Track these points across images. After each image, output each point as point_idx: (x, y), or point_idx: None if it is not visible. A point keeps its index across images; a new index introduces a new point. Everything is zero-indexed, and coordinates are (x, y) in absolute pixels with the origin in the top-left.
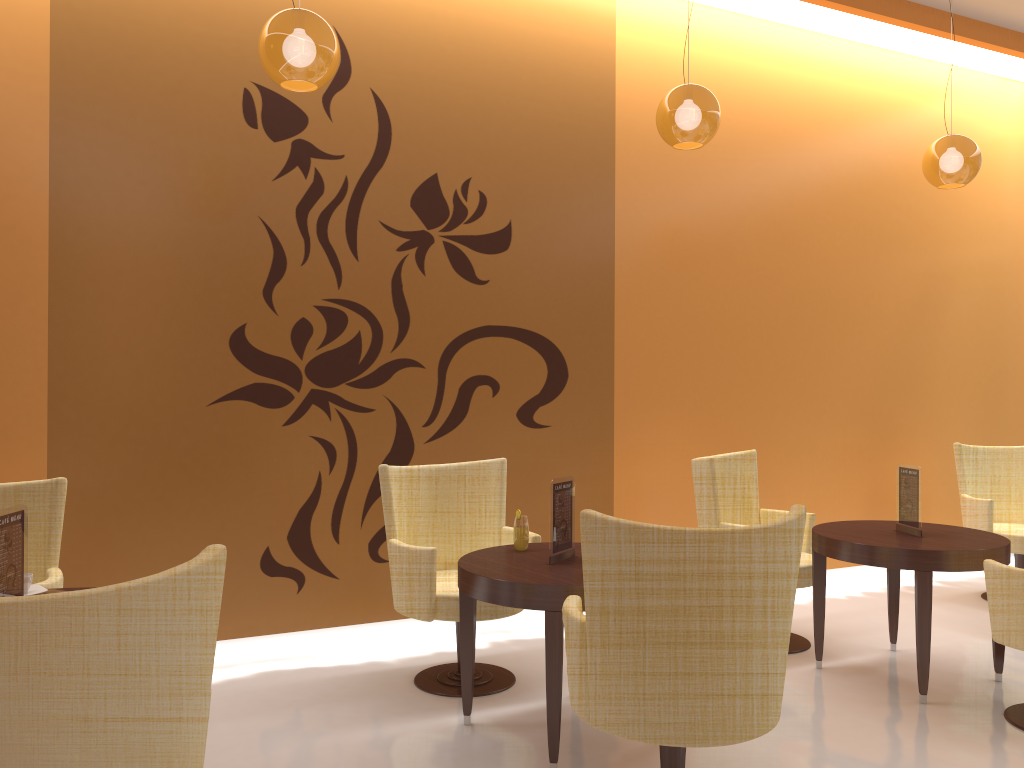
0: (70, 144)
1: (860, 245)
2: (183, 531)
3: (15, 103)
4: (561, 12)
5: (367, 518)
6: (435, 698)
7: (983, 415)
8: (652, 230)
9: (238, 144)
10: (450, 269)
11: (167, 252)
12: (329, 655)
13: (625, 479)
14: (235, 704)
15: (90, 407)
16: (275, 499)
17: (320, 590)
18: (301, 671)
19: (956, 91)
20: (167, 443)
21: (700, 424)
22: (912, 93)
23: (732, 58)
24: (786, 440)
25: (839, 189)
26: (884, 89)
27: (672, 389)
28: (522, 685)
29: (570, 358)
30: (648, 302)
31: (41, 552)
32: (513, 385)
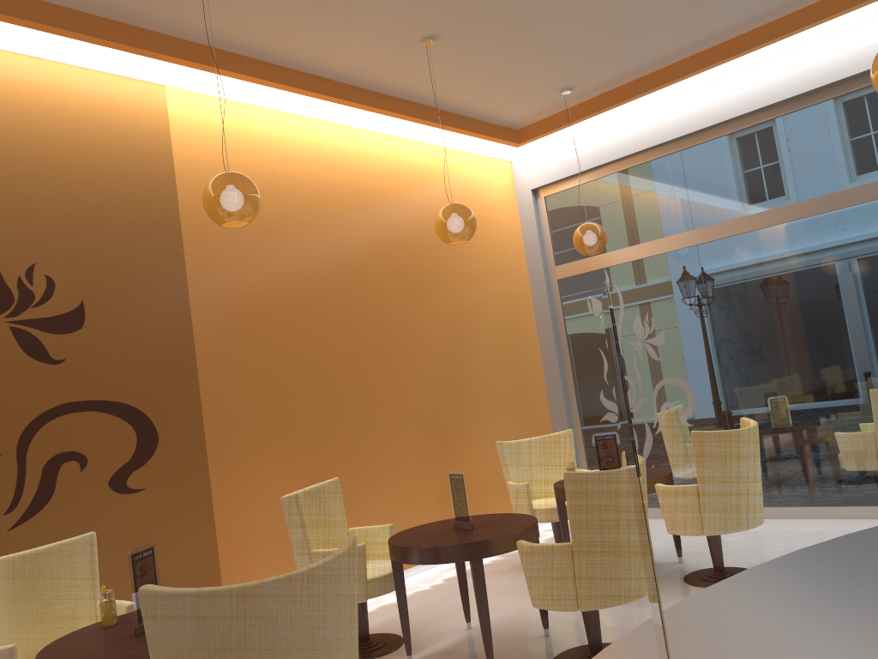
0: None
1: (405, 292)
2: None
3: None
4: (114, 110)
5: None
6: None
7: (516, 414)
8: (225, 296)
9: None
10: (21, 353)
11: None
12: None
13: (227, 524)
14: None
15: None
16: None
17: None
18: None
19: (459, 168)
20: None
21: (291, 461)
22: (427, 171)
23: (279, 147)
24: (367, 462)
25: (382, 249)
26: (406, 168)
27: (261, 434)
28: None
29: (159, 421)
30: (229, 360)
31: None
32: (102, 456)
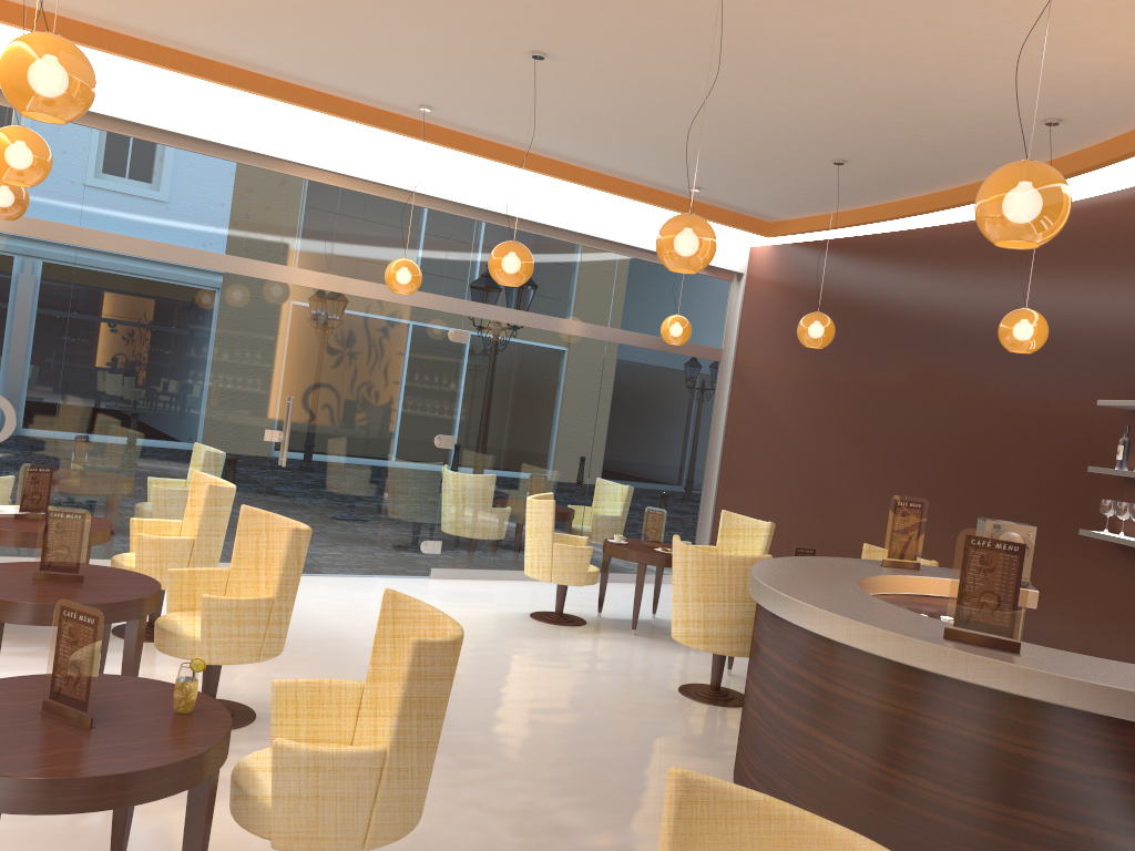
0: None
1: None
2: None
3: None
4: None
5: None
6: None
7: None
8: None
9: None
10: None
11: None
12: None
13: None
14: None
15: None
16: None
17: None
18: None
19: None
20: None
21: None
22: None
23: None
24: None
25: None
26: None
27: None
28: None
29: None
30: None
31: None
32: None
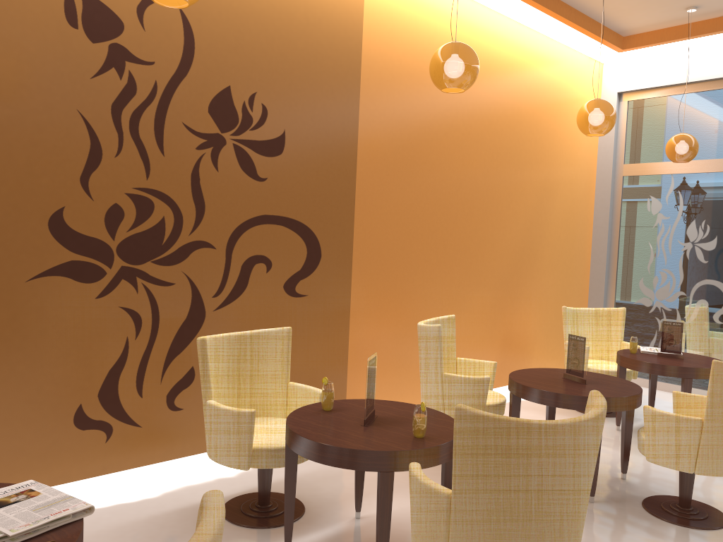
0: None
1: (507, 166)
2: (2, 396)
3: None
4: None
5: (166, 374)
6: (248, 531)
7: (566, 284)
8: (382, 145)
9: (59, 41)
10: (238, 167)
11: None
12: (136, 493)
13: (356, 334)
14: None
15: None
16: (88, 363)
17: (125, 438)
18: (118, 513)
19: (565, 63)
20: None
21: (406, 292)
22: (541, 61)
23: (439, 20)
24: (458, 303)
25: (497, 125)
26: (526, 56)
27: (390, 266)
28: (312, 511)
29: (323, 242)
30: (377, 200)
31: None
32: (282, 263)
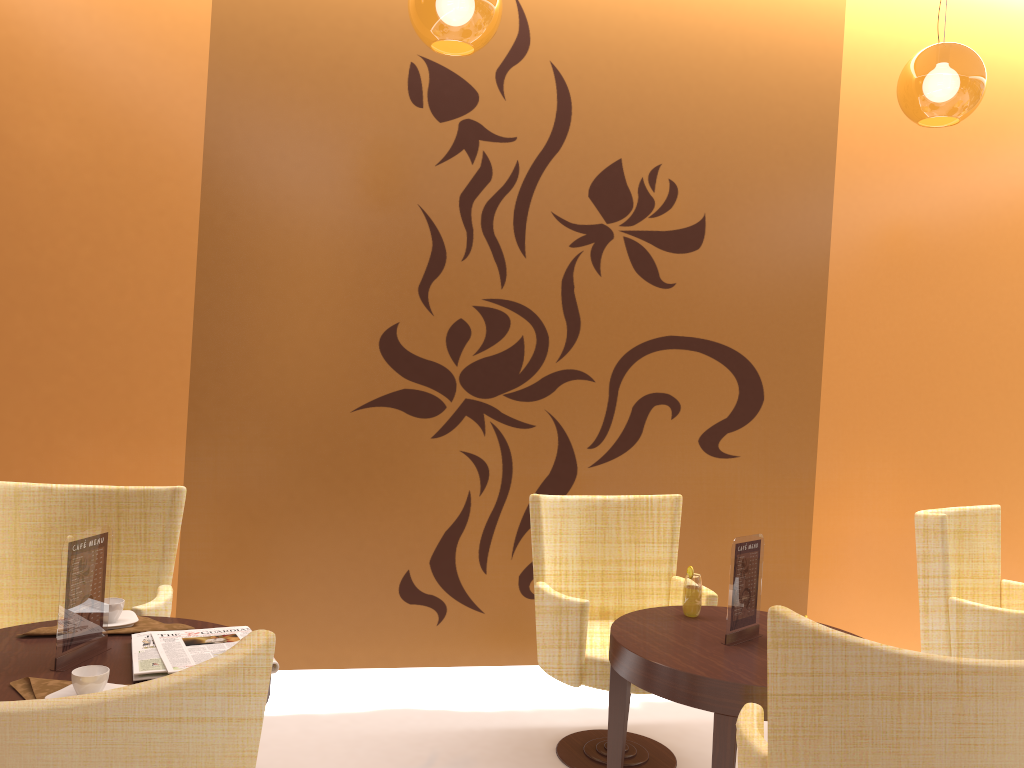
0: (226, 124)
1: None
2: (319, 546)
3: (173, 80)
4: None
5: (519, 547)
6: None
7: None
8: (878, 229)
9: (401, 125)
10: (630, 269)
11: (319, 242)
12: (467, 699)
13: (826, 525)
14: (353, 752)
15: (231, 406)
16: (419, 519)
17: (462, 623)
18: (432, 717)
19: None
20: (308, 449)
21: (925, 465)
22: None
23: (994, 21)
24: None
25: None
26: None
27: (892, 421)
28: None
29: (767, 378)
30: (868, 316)
31: (155, 566)
32: (696, 406)
